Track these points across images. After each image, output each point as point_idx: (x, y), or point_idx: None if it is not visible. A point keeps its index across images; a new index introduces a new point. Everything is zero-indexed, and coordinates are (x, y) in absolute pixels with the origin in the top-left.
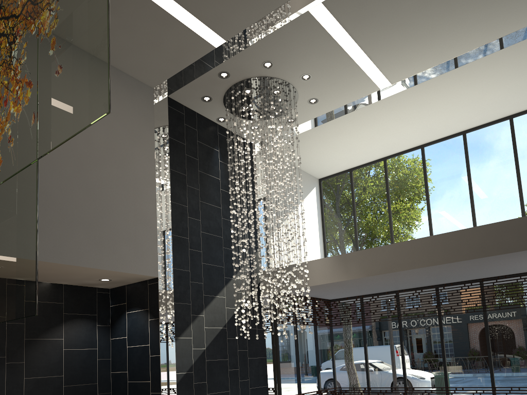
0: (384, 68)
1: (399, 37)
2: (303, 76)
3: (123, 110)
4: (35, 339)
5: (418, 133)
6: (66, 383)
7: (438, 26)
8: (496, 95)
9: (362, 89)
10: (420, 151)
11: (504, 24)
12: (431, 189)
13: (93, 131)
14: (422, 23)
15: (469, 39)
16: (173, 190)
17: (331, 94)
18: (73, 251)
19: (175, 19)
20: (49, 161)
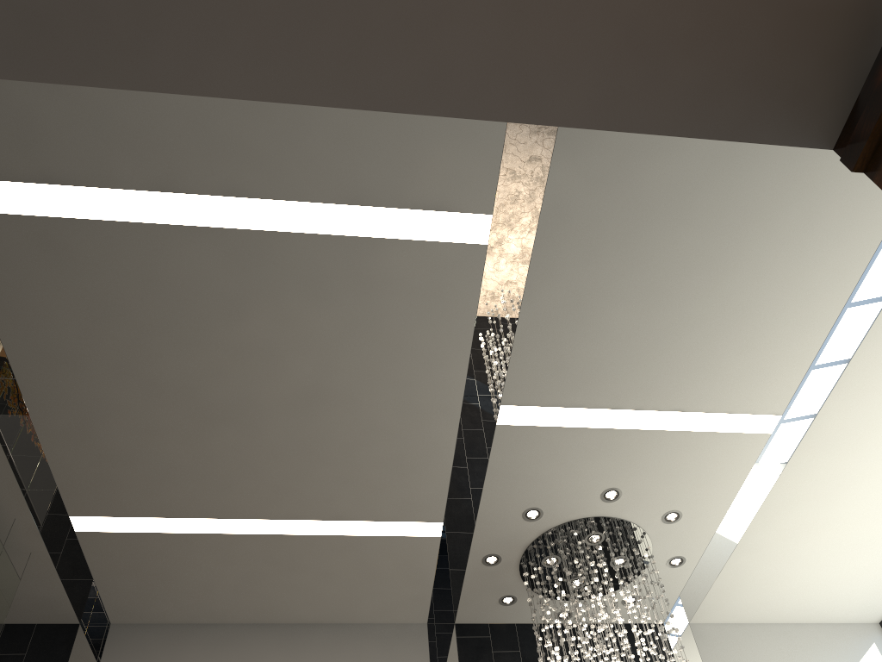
0: (726, 404)
1: (683, 355)
2: (609, 494)
3: None
4: None
5: None
6: None
7: (730, 297)
8: None
9: (733, 453)
10: None
11: (863, 203)
12: None
13: None
14: (695, 315)
15: (827, 267)
16: None
17: (689, 491)
18: None
19: (360, 536)
20: None
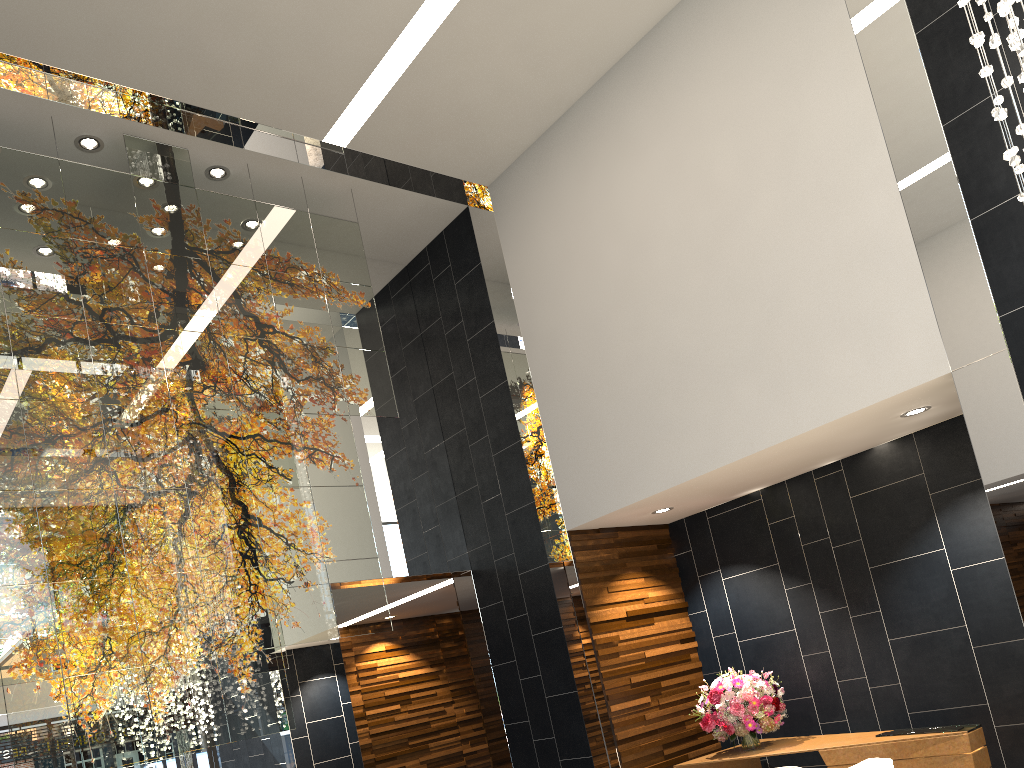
0: None
1: None
2: None
3: (754, 41)
4: (887, 563)
5: None
6: (976, 640)
7: None
8: None
9: None
10: None
11: None
12: None
13: (712, 162)
14: None
15: None
16: (943, 83)
17: None
18: (739, 431)
19: None
20: (665, 297)
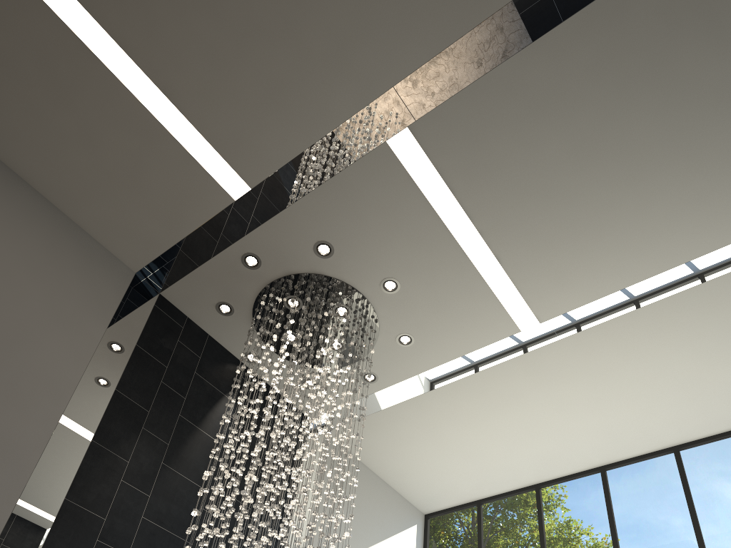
0: (525, 284)
1: (546, 220)
2: (387, 285)
3: (56, 274)
4: None
5: (594, 440)
6: None
7: (614, 205)
8: (728, 374)
9: (488, 325)
10: (600, 476)
11: (730, 217)
12: (623, 538)
13: None
14: (585, 196)
15: (671, 242)
16: (108, 423)
17: (435, 330)
18: None
19: (165, 131)
20: None
